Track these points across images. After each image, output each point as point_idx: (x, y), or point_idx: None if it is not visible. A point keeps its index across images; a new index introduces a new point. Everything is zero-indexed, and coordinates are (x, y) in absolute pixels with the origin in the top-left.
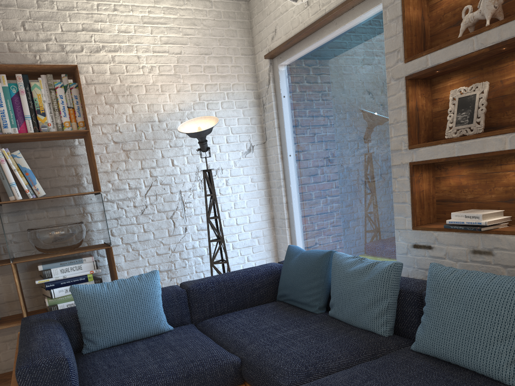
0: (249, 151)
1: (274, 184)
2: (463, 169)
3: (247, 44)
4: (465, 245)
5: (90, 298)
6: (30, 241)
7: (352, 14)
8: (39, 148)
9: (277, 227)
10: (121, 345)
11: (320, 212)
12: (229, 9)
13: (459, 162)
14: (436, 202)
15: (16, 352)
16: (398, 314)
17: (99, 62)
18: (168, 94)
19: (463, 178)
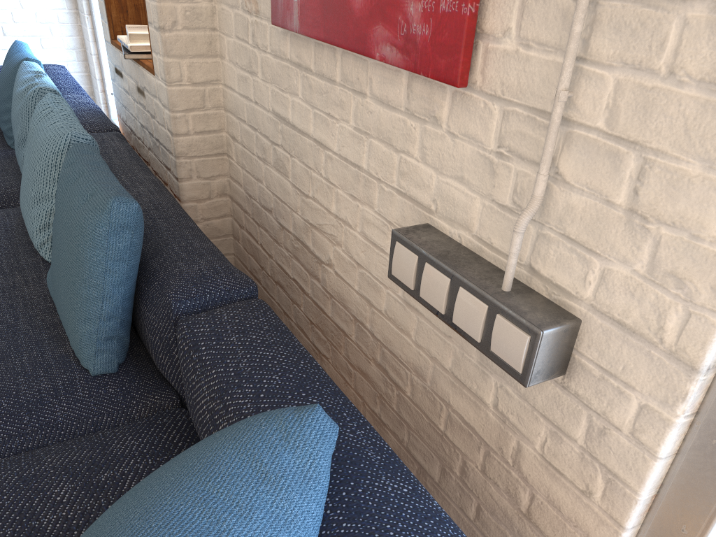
0: None
1: None
2: None
3: None
4: (134, 78)
5: None
6: None
7: None
8: None
9: (80, 12)
10: None
11: None
12: None
13: None
14: None
15: None
16: None
17: None
18: None
19: None
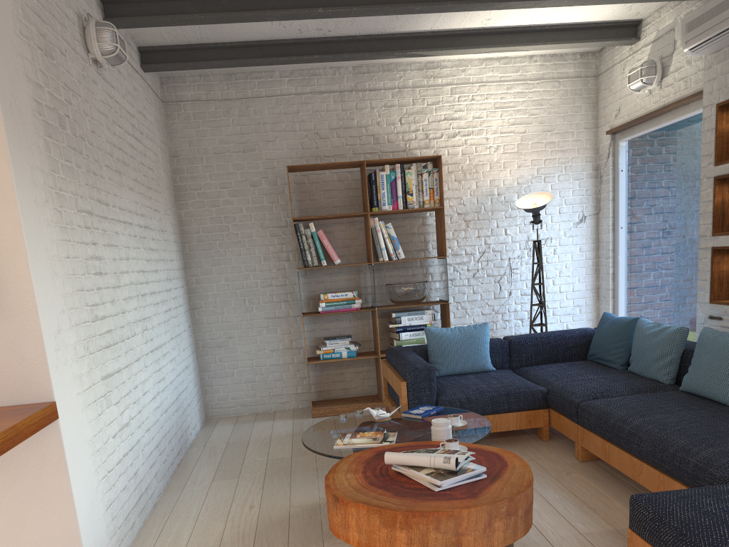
0: (581, 221)
1: (603, 254)
2: None
3: (590, 118)
4: None
5: (438, 337)
6: (388, 293)
7: (686, 109)
8: (399, 218)
9: (601, 297)
10: (456, 375)
11: (644, 285)
12: (576, 86)
13: None
14: None
15: (389, 367)
16: (681, 369)
17: (453, 146)
18: (509, 170)
19: None
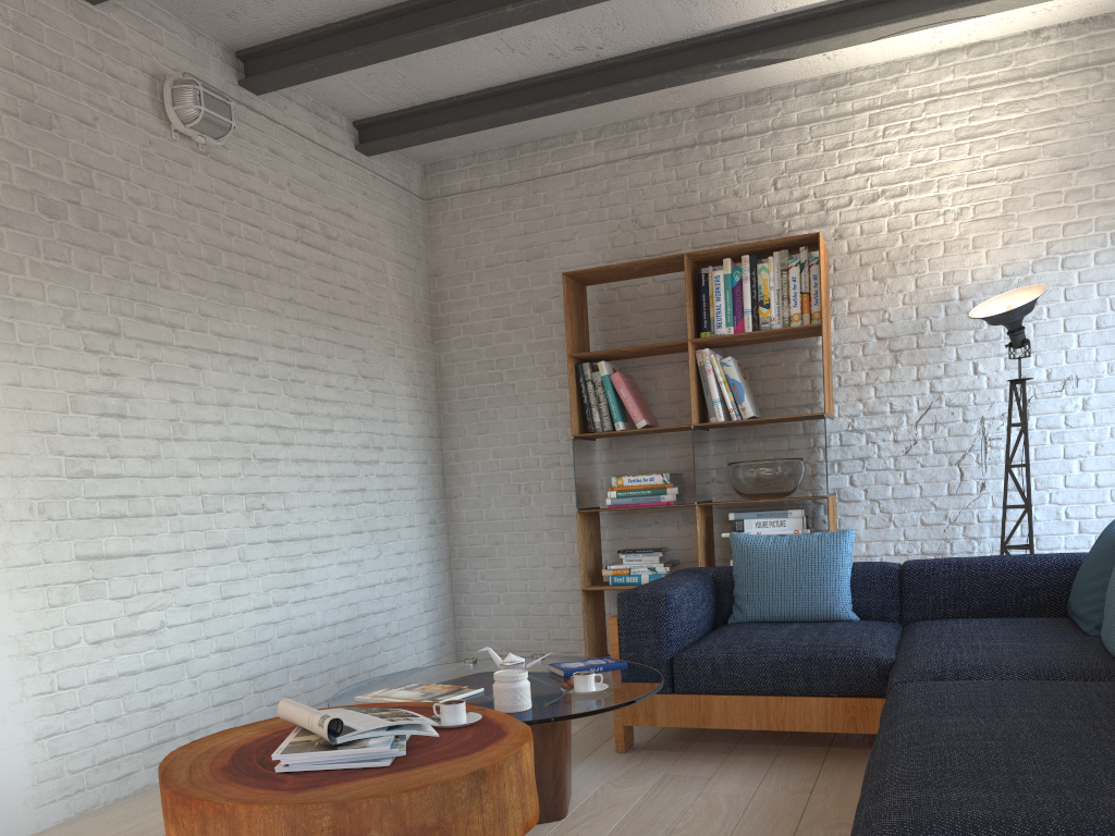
0: None
1: None
2: None
3: None
4: None
5: (747, 551)
6: (727, 479)
7: None
8: (768, 351)
9: None
10: (775, 623)
11: None
12: None
13: None
14: None
15: None
16: None
17: (872, 217)
18: (984, 251)
19: None
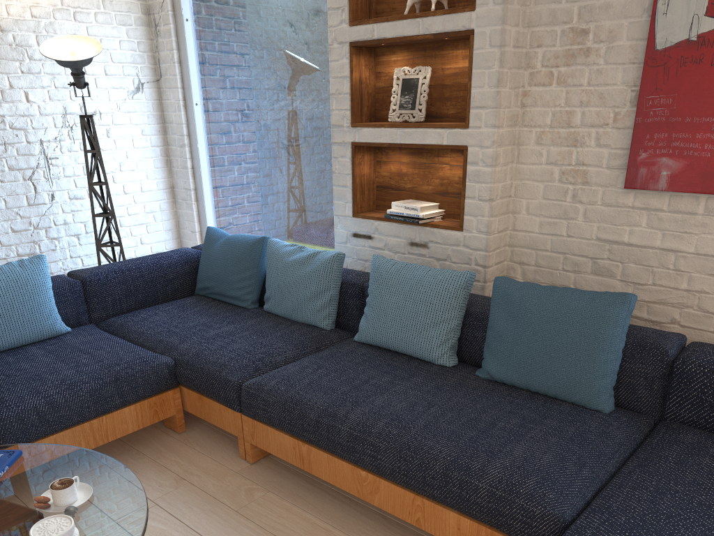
0: (138, 90)
1: (175, 140)
2: (404, 156)
3: None
4: (404, 237)
5: None
6: None
7: None
8: None
9: (180, 200)
10: (7, 351)
11: (238, 185)
12: None
13: (401, 147)
14: (376, 188)
15: None
16: (340, 307)
17: None
18: None
19: (403, 165)
